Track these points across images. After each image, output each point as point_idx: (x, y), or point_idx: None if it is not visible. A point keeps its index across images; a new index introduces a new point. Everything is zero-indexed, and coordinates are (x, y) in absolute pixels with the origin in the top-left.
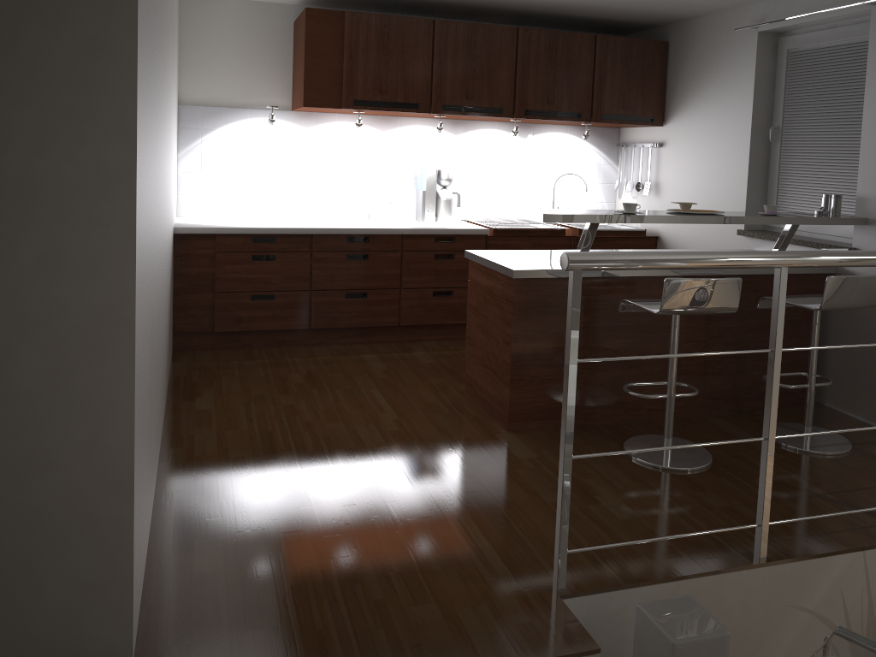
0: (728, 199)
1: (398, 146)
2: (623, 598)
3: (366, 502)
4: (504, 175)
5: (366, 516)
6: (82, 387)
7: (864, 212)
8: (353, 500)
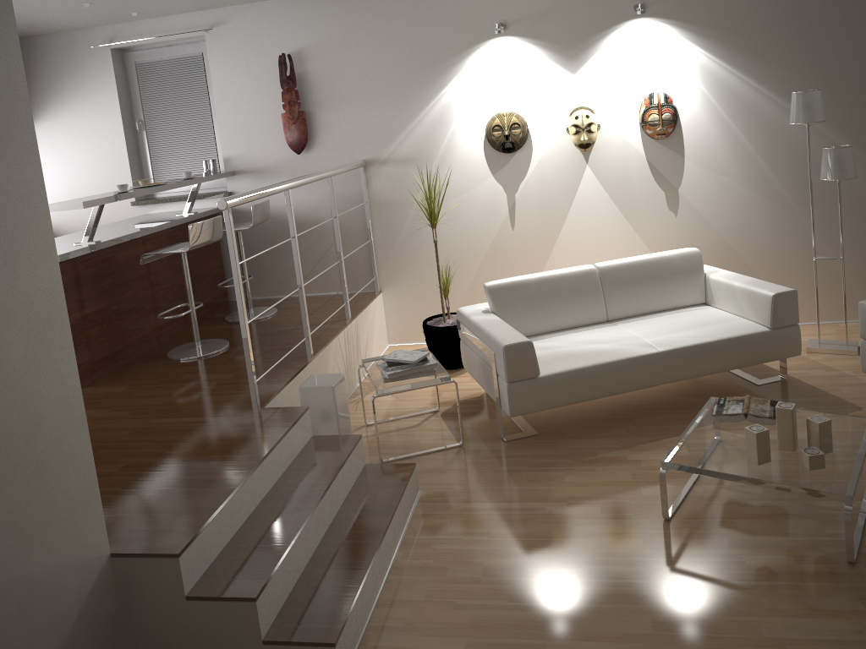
0: (114, 181)
1: None
2: (280, 398)
3: None
4: None
5: None
6: (47, 356)
7: (231, 167)
8: None
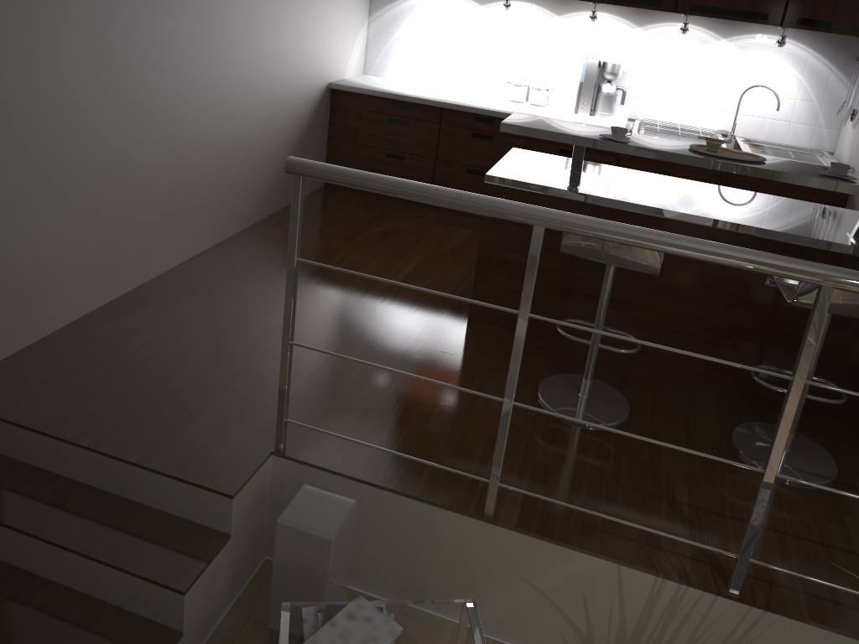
0: None
1: (572, 32)
2: (330, 480)
3: (263, 334)
4: (691, 77)
5: (247, 342)
6: None
7: None
8: (257, 329)
